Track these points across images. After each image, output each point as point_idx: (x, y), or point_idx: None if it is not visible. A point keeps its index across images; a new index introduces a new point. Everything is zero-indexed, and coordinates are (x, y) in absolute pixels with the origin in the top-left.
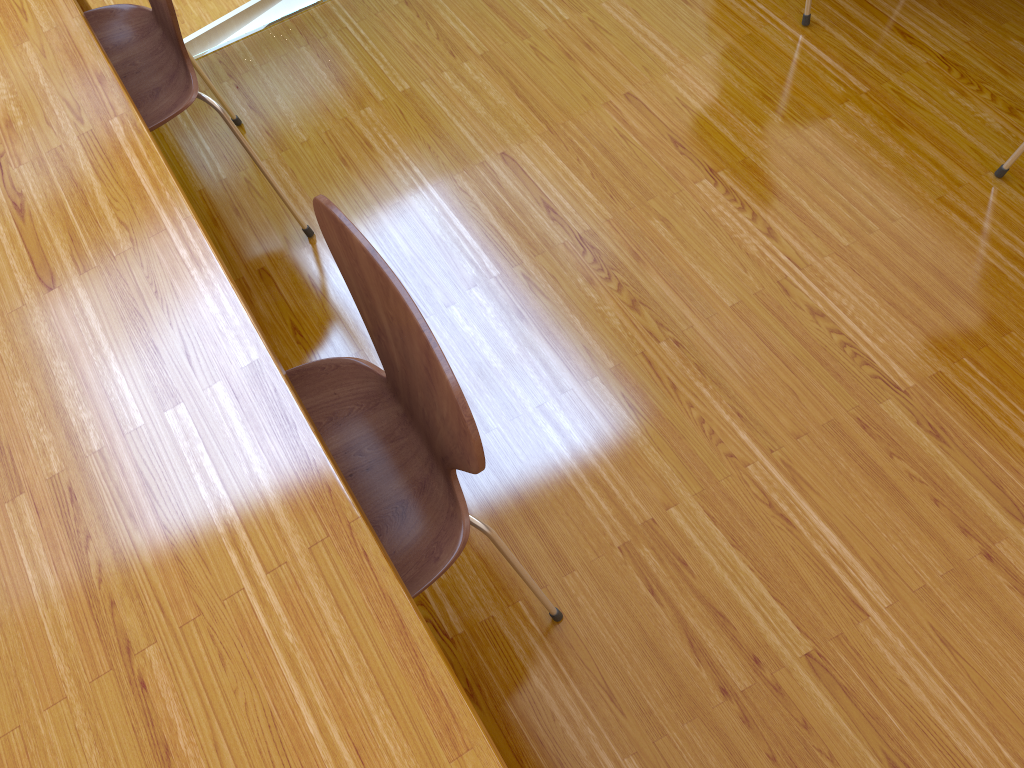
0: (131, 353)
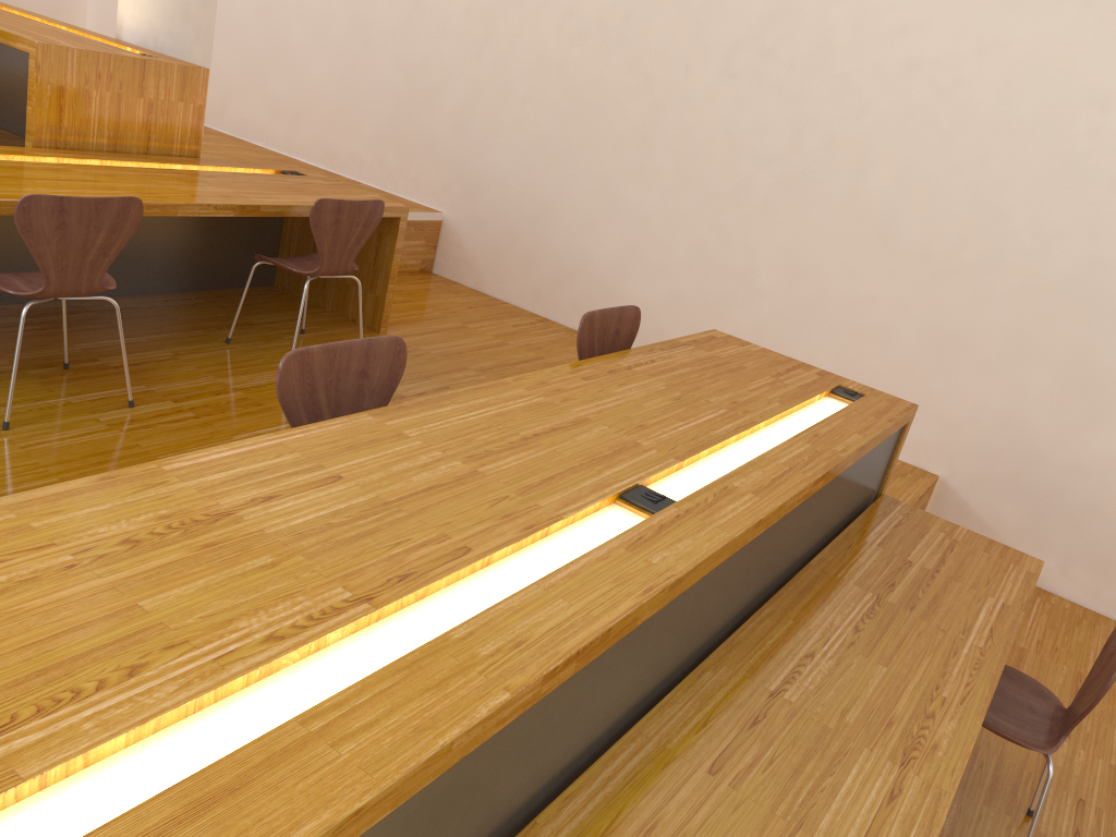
0: (378, 447)
